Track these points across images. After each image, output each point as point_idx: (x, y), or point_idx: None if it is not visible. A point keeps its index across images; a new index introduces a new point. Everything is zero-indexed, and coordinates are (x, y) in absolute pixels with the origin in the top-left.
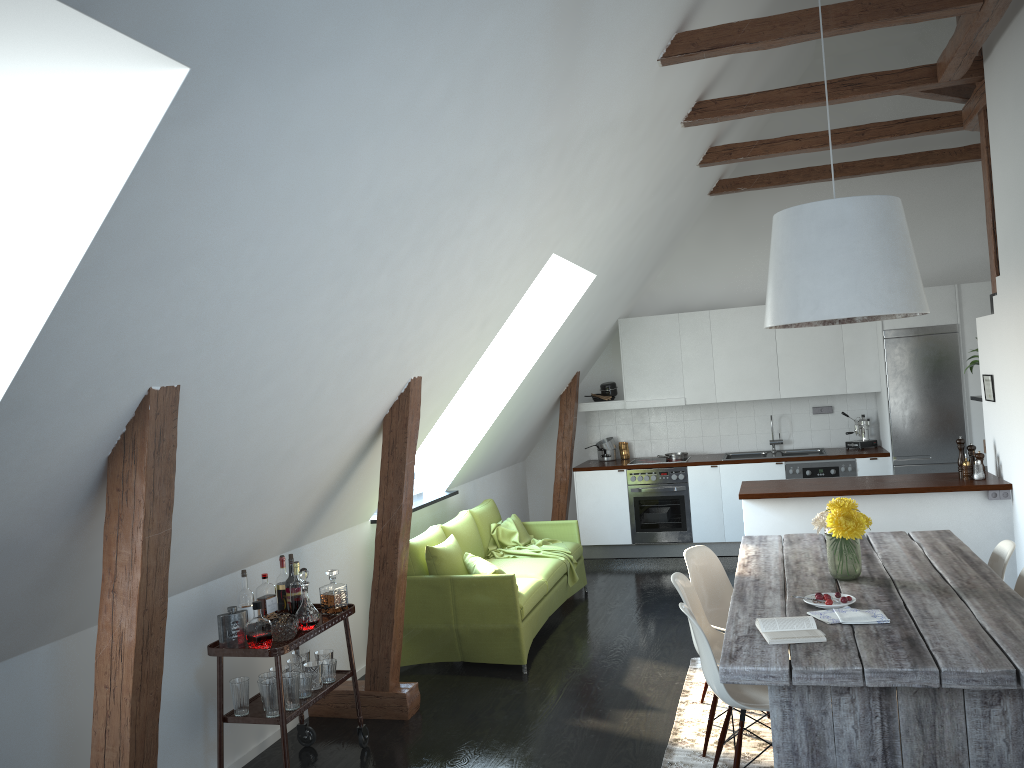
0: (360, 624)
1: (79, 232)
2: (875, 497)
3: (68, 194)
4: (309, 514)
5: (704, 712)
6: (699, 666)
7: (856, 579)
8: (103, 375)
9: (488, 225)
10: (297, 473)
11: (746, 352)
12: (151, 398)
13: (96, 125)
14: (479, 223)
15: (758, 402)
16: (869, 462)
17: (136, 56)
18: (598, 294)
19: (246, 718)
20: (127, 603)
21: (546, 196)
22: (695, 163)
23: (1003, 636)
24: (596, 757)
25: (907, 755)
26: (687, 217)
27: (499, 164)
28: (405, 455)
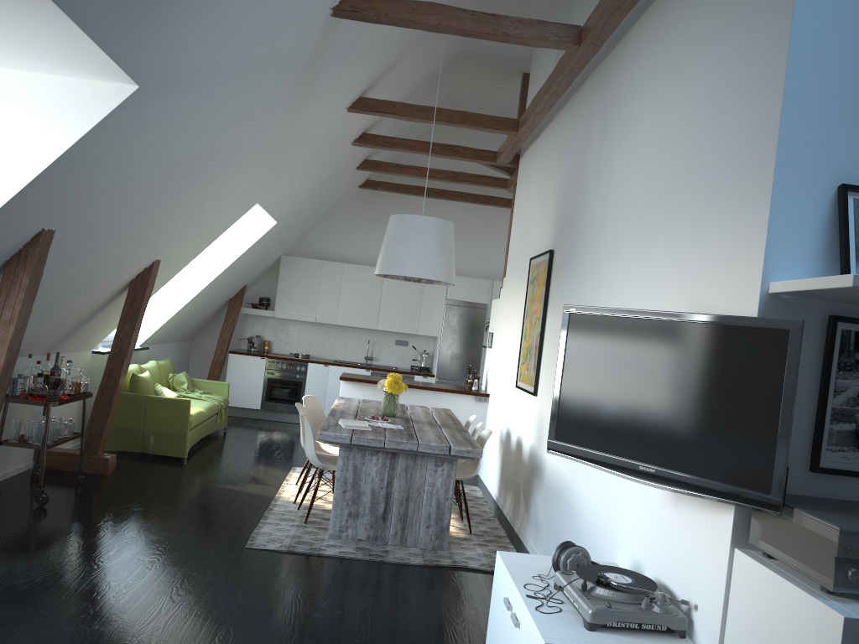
0: (73, 418)
1: (58, 145)
2: (417, 391)
3: (56, 125)
4: (65, 332)
5: (297, 488)
6: (297, 471)
7: (394, 417)
8: (31, 216)
9: (229, 179)
10: (74, 302)
11: (361, 295)
12: (43, 234)
13: (80, 97)
14: (225, 177)
15: (363, 330)
16: (422, 379)
17: (119, 77)
18: (274, 235)
19: (18, 444)
20: (2, 343)
21: (265, 169)
22: (354, 166)
23: (451, 438)
24: (232, 499)
25: (397, 487)
26: (342, 198)
27: (247, 148)
28: (141, 307)
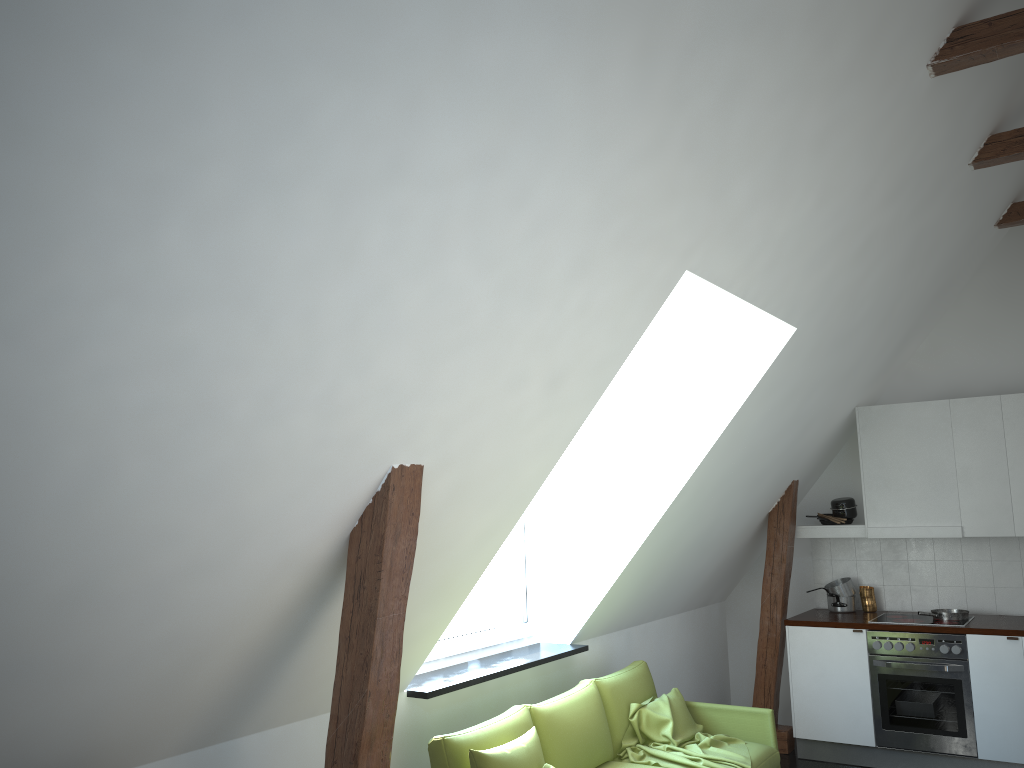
0: None
1: None
2: None
3: None
4: (226, 690)
5: None
6: None
7: None
8: None
9: (485, 173)
10: (135, 627)
11: None
12: None
13: None
14: (454, 162)
15: None
16: None
17: None
18: (807, 362)
19: None
20: None
21: (633, 142)
22: (965, 160)
23: None
24: None
25: None
26: (961, 258)
27: (461, 21)
28: (376, 602)
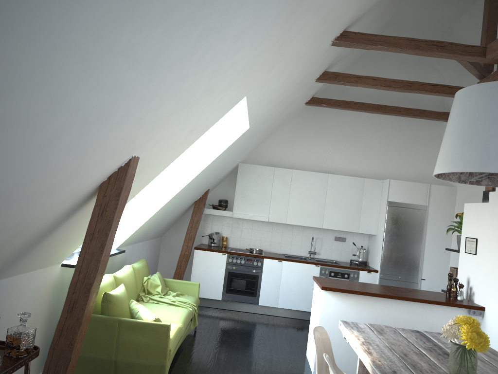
0: None
1: None
2: (404, 302)
3: None
4: (13, 254)
5: None
6: None
7: None
8: None
9: (236, 39)
10: (11, 216)
11: (308, 198)
12: None
13: None
14: (234, 32)
15: (306, 228)
16: (366, 274)
17: None
18: (242, 141)
19: None
20: None
21: (270, 41)
22: (315, 77)
23: None
24: None
25: None
26: (292, 113)
27: None
28: (113, 219)
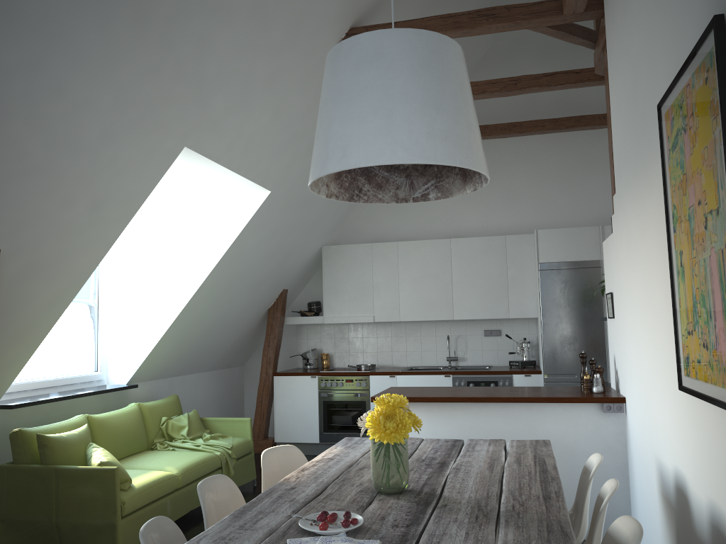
0: None
1: None
2: (498, 405)
3: None
4: None
5: None
6: None
7: (400, 493)
8: None
9: (33, 72)
10: None
11: (426, 279)
12: None
13: None
14: (10, 63)
15: (439, 324)
16: (524, 378)
17: None
18: (282, 213)
19: None
20: None
21: (137, 66)
22: None
23: None
24: None
25: None
26: None
27: None
28: None
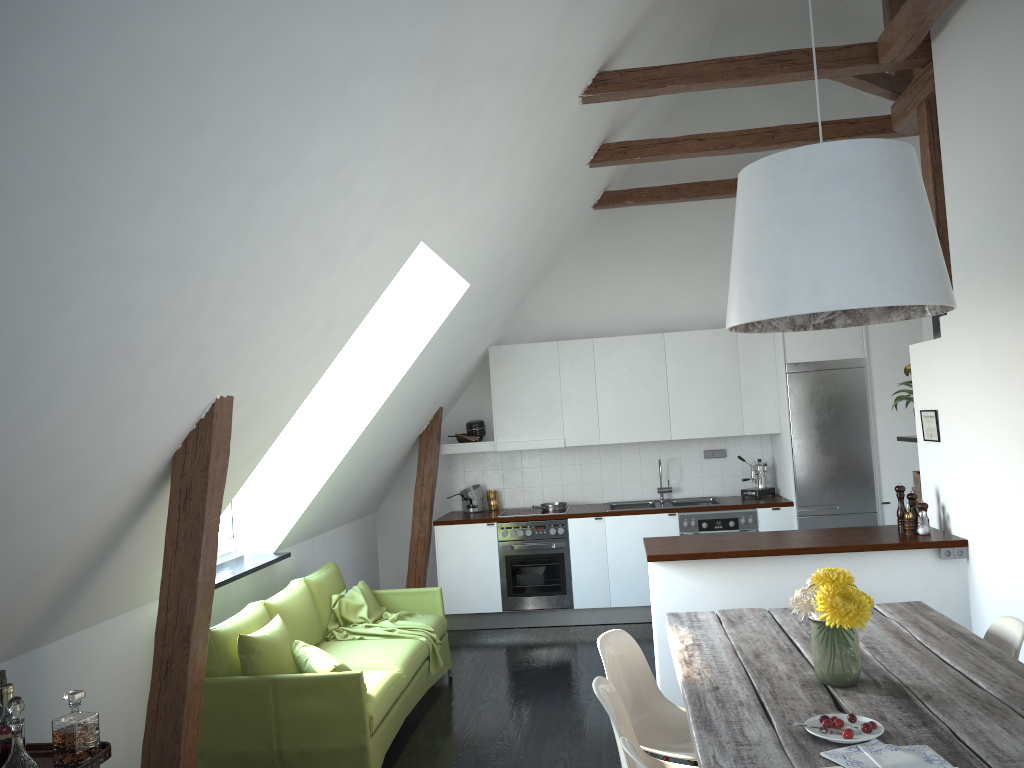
0: (140, 749)
1: None
2: (809, 557)
3: None
4: (51, 600)
5: None
6: None
7: (854, 684)
8: None
9: (334, 171)
10: (17, 540)
11: (634, 387)
12: None
13: None
14: (320, 164)
15: (644, 444)
16: (771, 513)
17: None
18: (470, 310)
19: None
20: None
21: (417, 149)
22: (585, 161)
23: None
24: None
25: None
26: (569, 231)
27: (352, 68)
28: (204, 510)
